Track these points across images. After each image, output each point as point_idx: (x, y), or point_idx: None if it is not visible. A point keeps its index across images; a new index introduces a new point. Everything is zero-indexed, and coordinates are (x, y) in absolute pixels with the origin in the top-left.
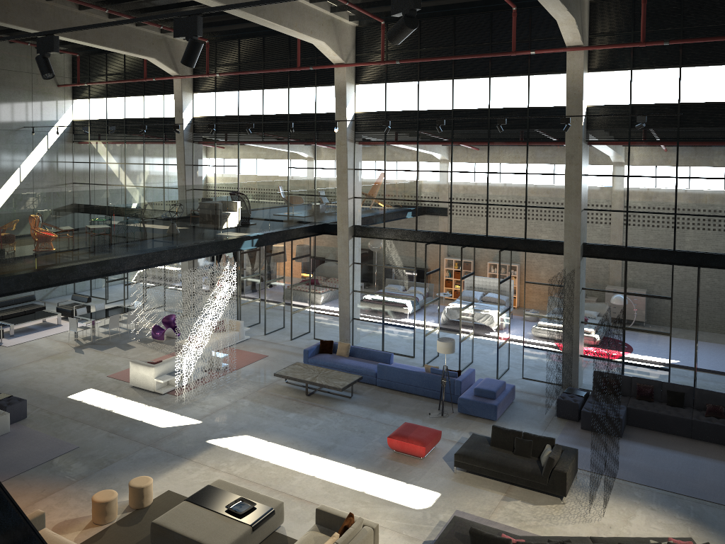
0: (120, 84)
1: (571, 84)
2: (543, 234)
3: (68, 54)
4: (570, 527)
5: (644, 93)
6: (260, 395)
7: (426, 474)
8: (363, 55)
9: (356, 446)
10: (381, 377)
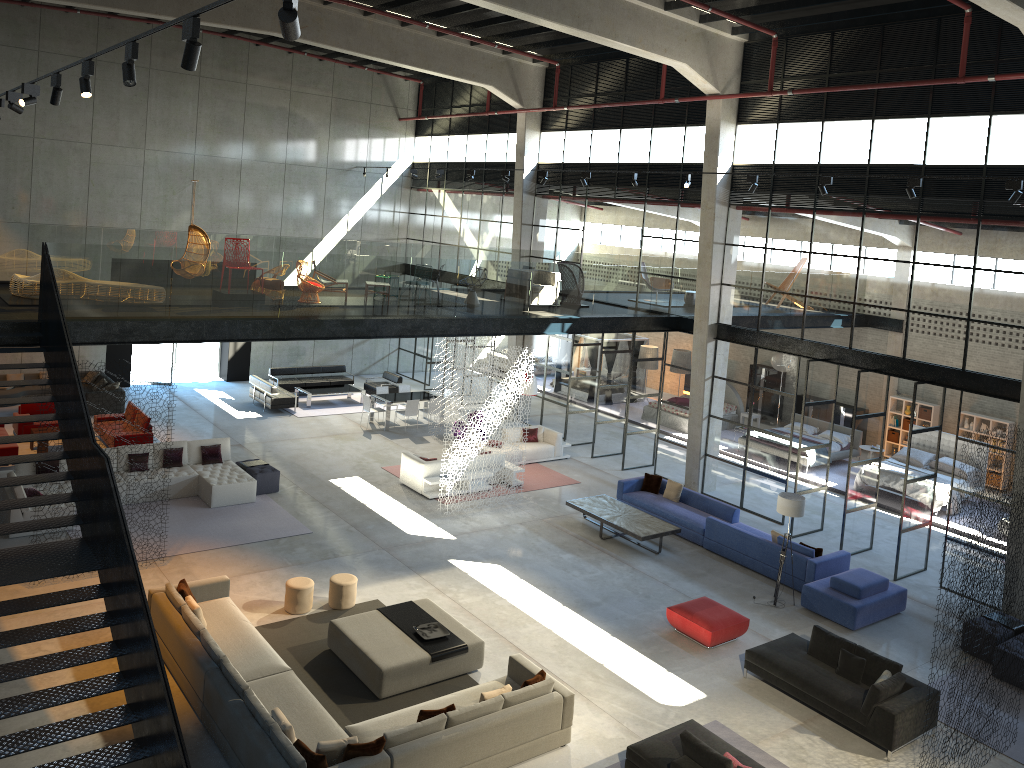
0: (463, 119)
1: None
2: (992, 366)
3: (414, 82)
4: None
5: None
6: (542, 525)
7: (701, 668)
8: (751, 83)
9: (627, 611)
10: (710, 536)
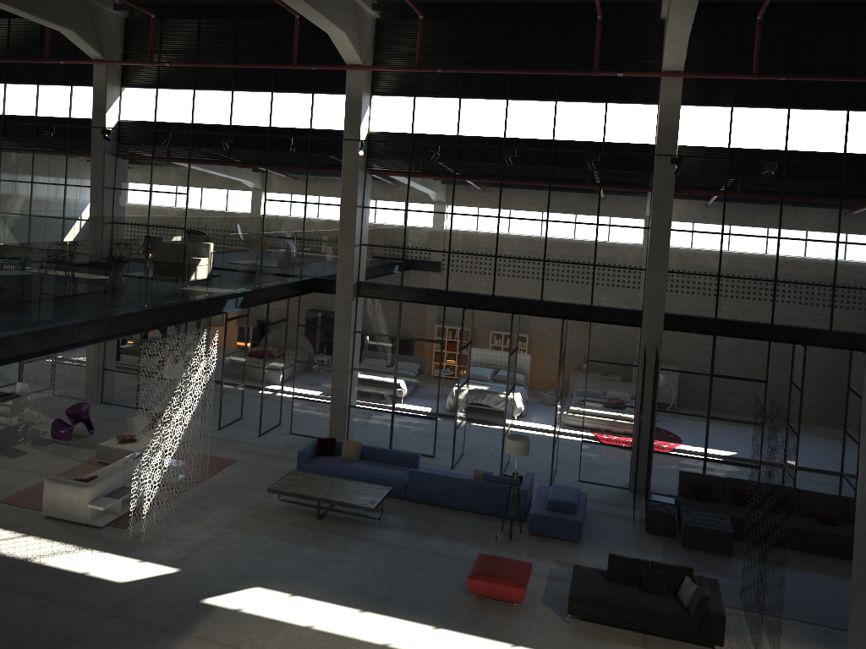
0: None
1: (665, 118)
2: (614, 300)
3: None
4: None
5: (746, 135)
6: (250, 522)
7: (534, 629)
8: (384, 57)
9: (421, 593)
10: (414, 487)
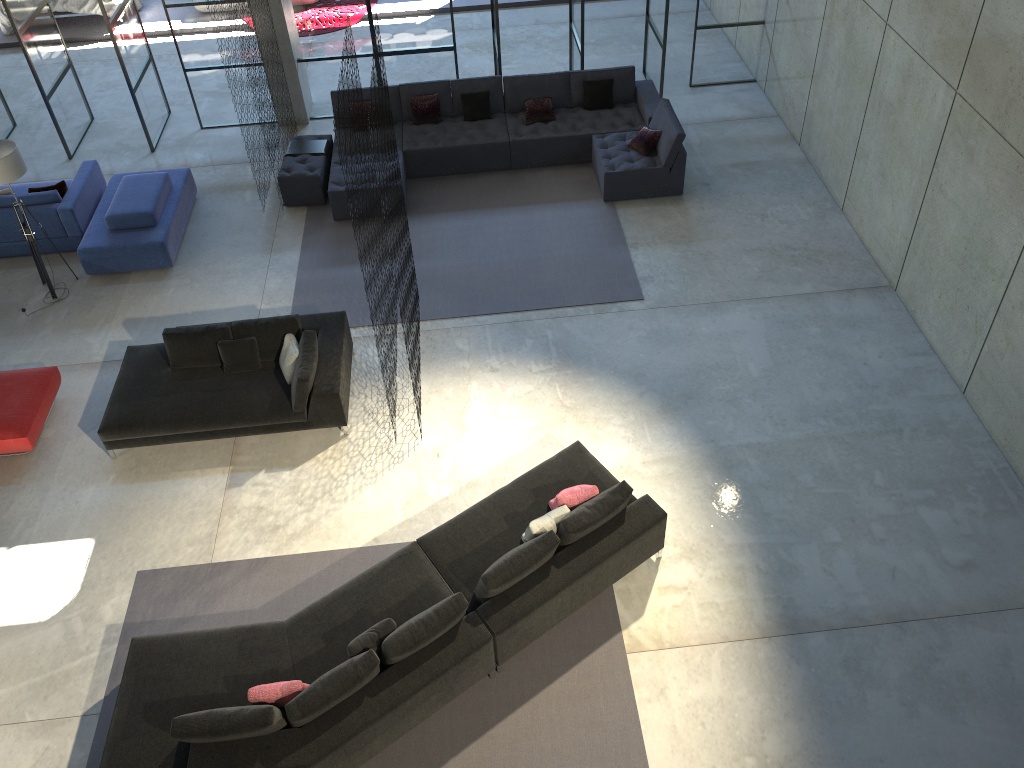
0: None
1: None
2: None
3: None
4: (371, 494)
5: None
6: None
7: (51, 496)
8: None
9: None
10: None
